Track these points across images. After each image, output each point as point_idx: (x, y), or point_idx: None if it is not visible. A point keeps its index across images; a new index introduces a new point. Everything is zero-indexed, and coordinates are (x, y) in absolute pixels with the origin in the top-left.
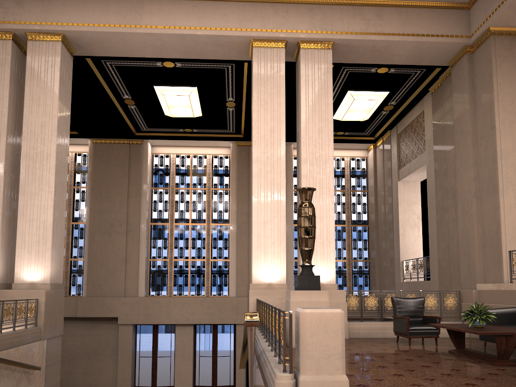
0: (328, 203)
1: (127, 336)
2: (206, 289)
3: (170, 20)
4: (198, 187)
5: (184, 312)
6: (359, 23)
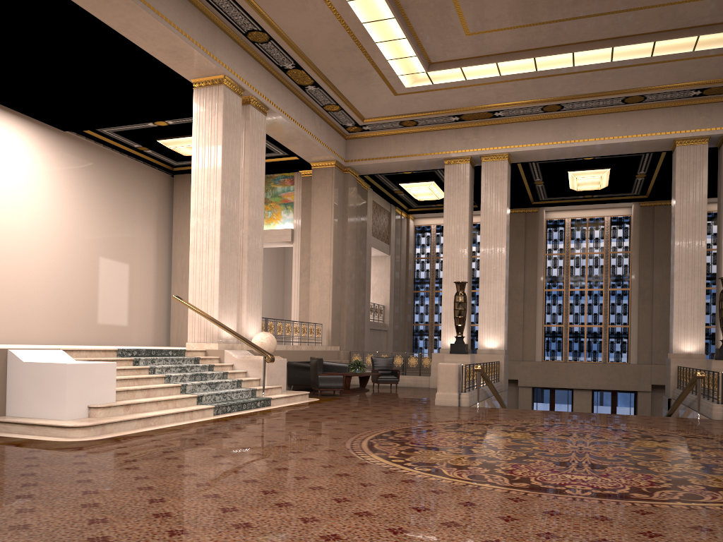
0: None
1: (526, 397)
2: (603, 356)
3: (600, 133)
4: (594, 251)
5: (582, 377)
6: None
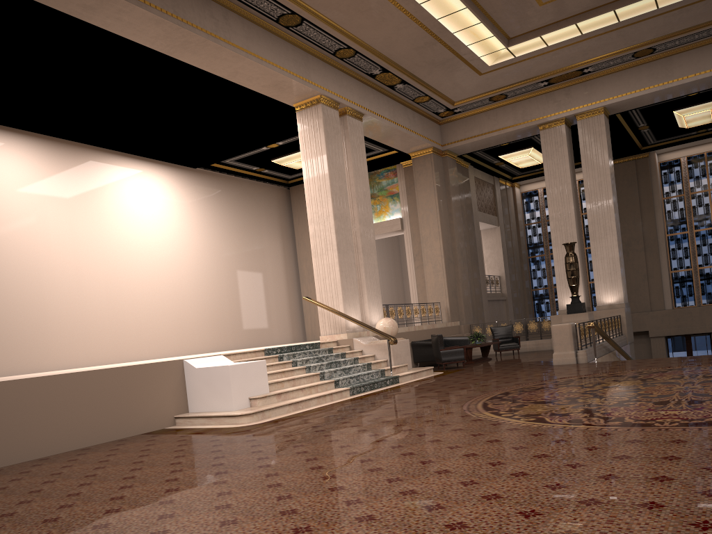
0: None
1: (659, 348)
2: None
3: (699, 67)
4: None
5: None
6: None
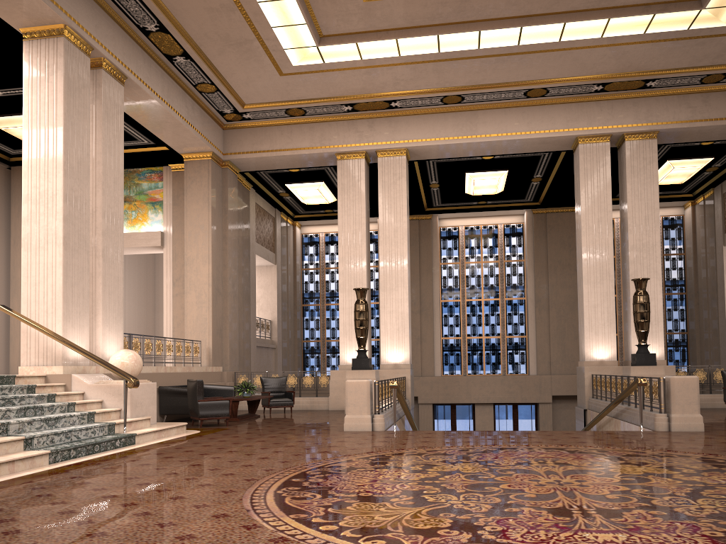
0: (656, 286)
1: (427, 415)
2: (502, 368)
3: (502, 128)
4: (489, 259)
5: (484, 391)
6: (685, 112)
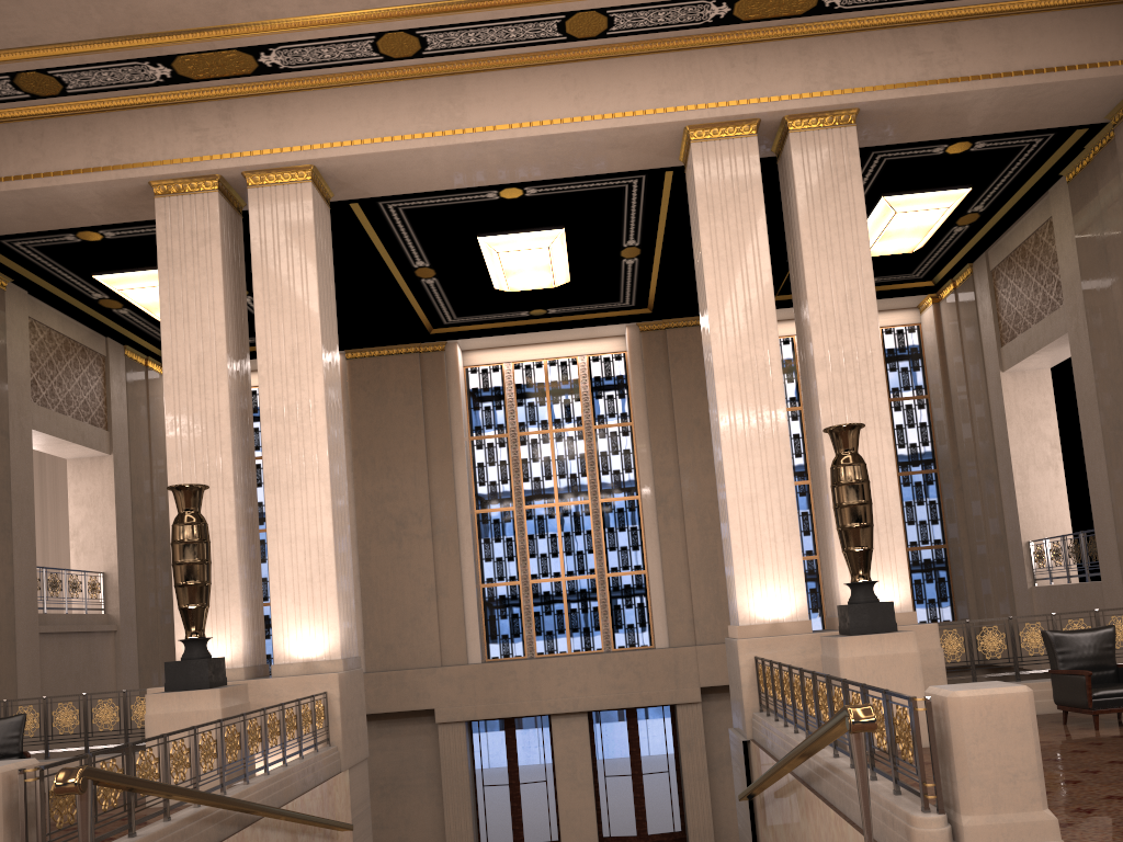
0: (881, 446)
1: (456, 746)
2: (603, 637)
3: (520, 111)
4: (565, 426)
5: (566, 688)
6: (910, 64)
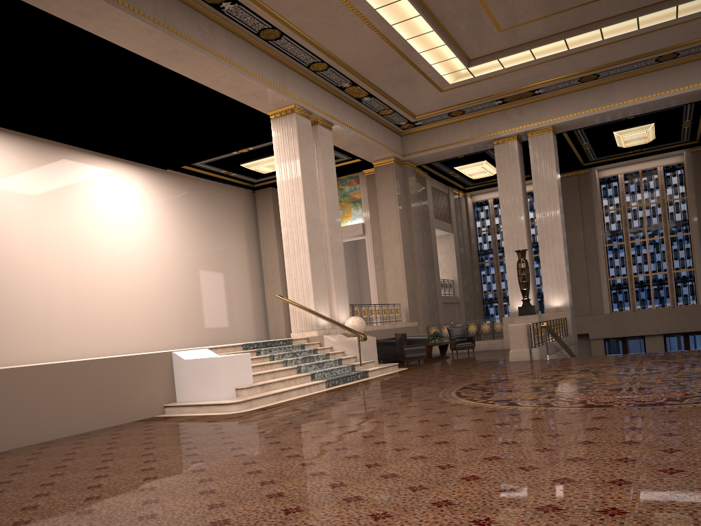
0: None
1: (598, 349)
2: (671, 301)
3: (638, 93)
4: (650, 201)
5: (652, 324)
6: None
